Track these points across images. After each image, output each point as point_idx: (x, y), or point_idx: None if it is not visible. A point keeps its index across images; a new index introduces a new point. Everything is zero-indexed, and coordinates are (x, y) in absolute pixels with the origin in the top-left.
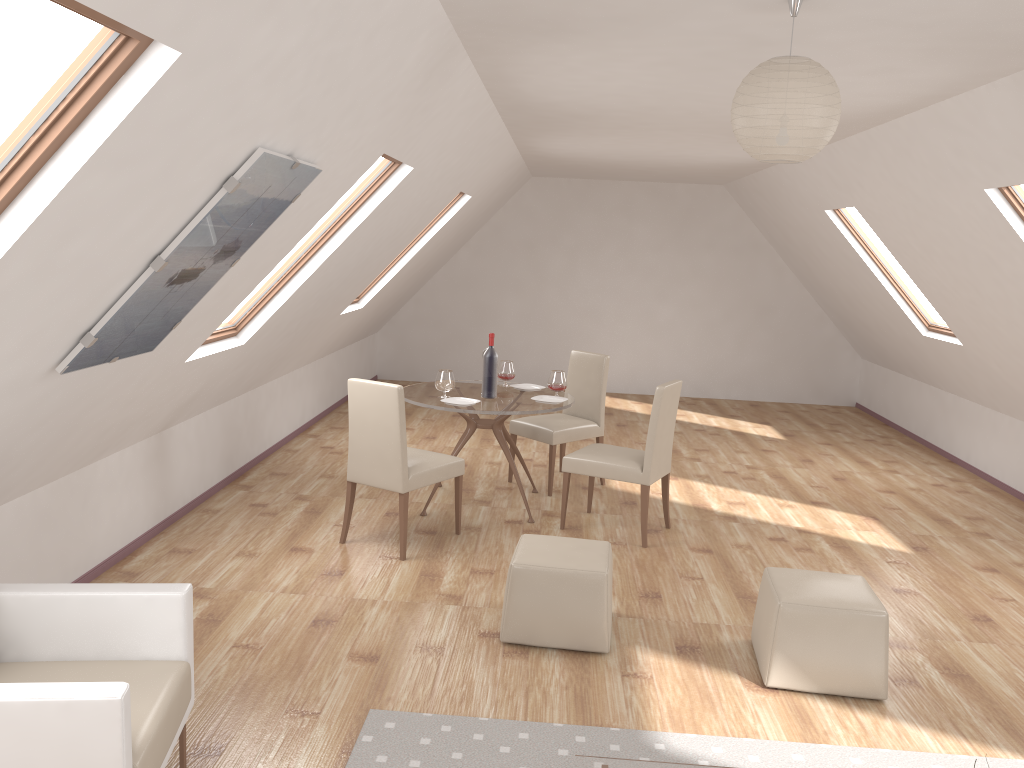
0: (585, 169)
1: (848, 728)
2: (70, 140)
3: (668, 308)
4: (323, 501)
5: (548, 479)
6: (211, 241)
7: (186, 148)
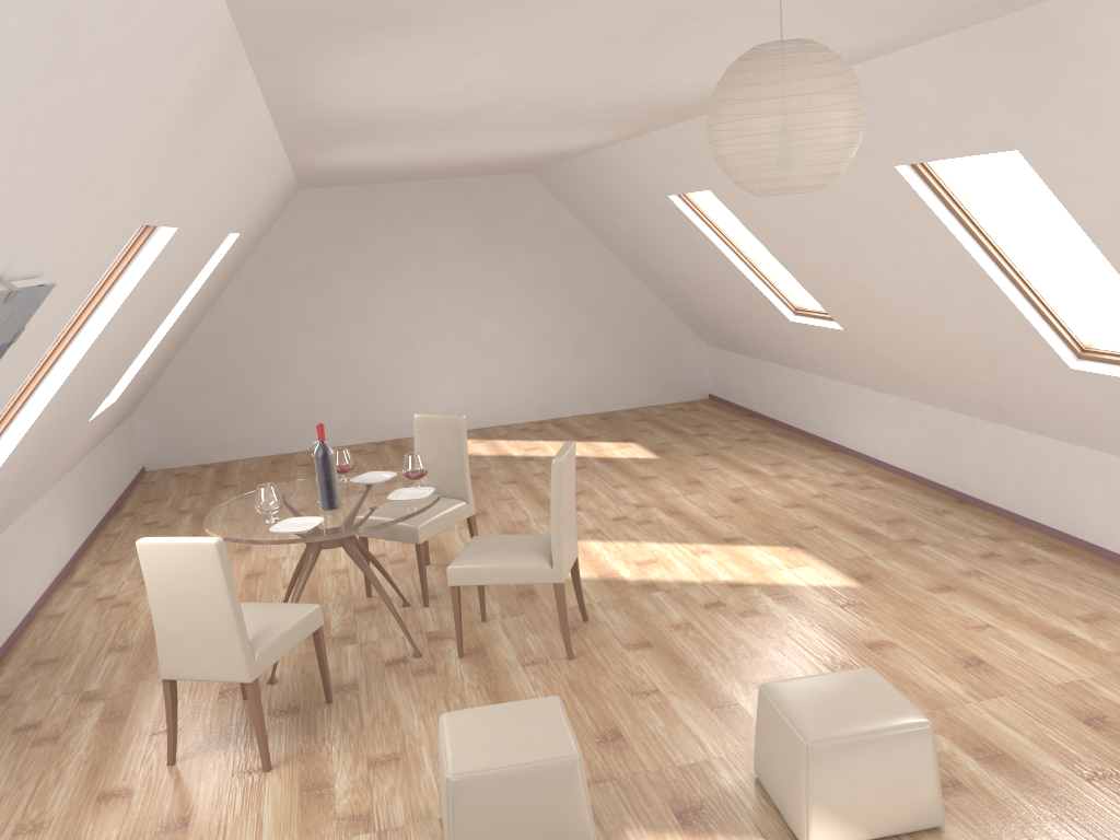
0: (371, 175)
1: None
2: None
3: (491, 324)
4: (124, 695)
5: (421, 586)
6: None
7: None
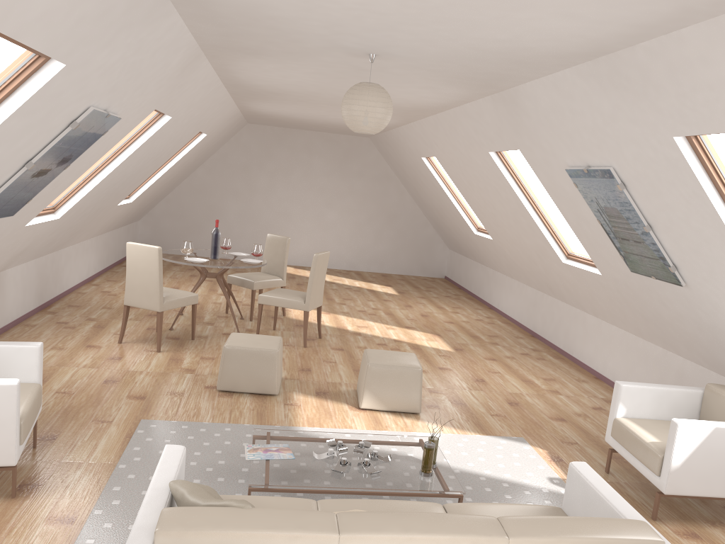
0: (281, 121)
1: (398, 424)
2: (5, 102)
3: (333, 213)
4: (105, 321)
5: (250, 311)
6: (58, 154)
7: (57, 106)
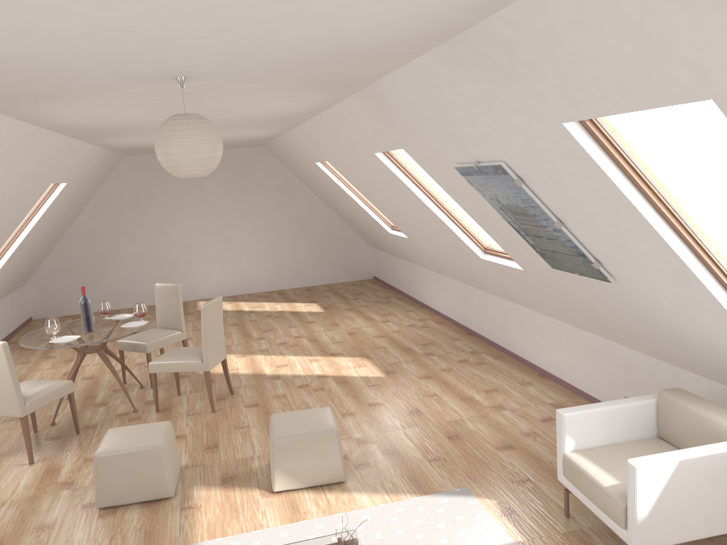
0: None
1: (320, 506)
2: None
3: (241, 234)
4: None
5: (150, 377)
6: None
7: None
